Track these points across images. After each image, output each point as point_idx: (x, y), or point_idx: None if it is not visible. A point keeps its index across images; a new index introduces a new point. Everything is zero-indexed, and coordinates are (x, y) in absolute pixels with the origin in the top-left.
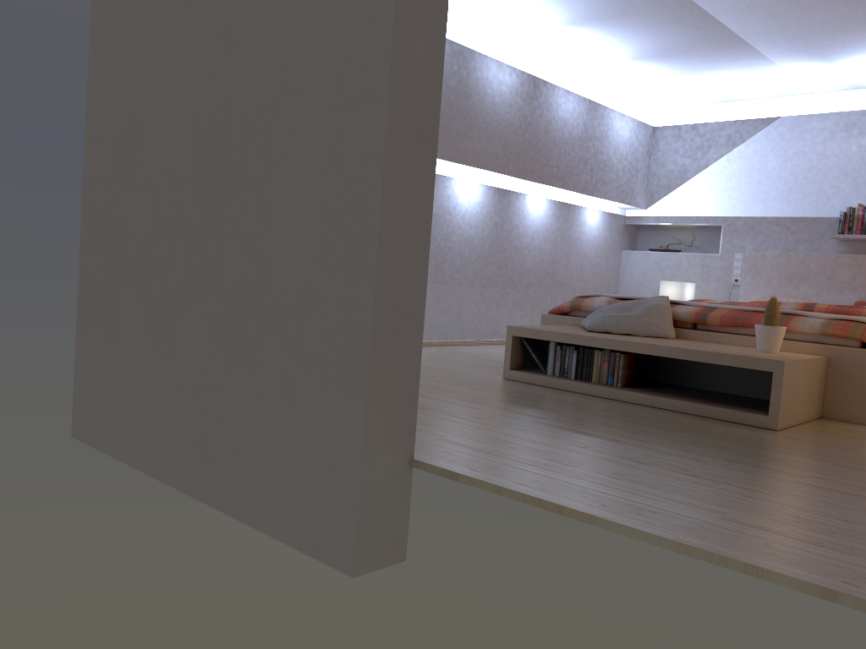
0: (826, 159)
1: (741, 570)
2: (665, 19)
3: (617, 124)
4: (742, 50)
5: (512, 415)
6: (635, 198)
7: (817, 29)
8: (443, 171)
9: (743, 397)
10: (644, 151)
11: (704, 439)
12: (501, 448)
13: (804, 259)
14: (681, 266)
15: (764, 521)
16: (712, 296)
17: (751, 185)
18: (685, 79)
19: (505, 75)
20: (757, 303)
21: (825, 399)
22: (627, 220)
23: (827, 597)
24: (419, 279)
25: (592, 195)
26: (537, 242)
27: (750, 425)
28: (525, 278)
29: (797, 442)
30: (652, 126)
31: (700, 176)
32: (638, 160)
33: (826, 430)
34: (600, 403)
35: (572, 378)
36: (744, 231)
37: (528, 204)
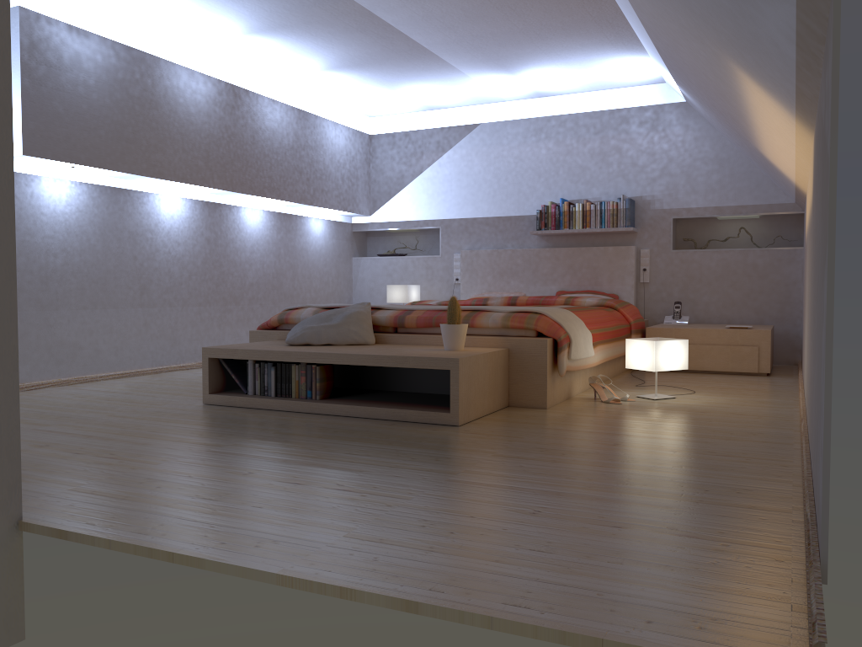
0: (522, 162)
1: (337, 595)
2: (350, 29)
3: (331, 133)
4: (431, 60)
5: (185, 447)
6: (358, 205)
7: (490, 41)
8: (138, 186)
9: (439, 395)
10: (362, 159)
11: (380, 446)
12: (144, 490)
13: (512, 255)
14: (407, 269)
15: (388, 532)
16: (438, 296)
17: (462, 188)
18: (388, 88)
19: (199, 84)
20: (469, 300)
21: (510, 388)
22: (355, 228)
23: (411, 610)
24: (5, 314)
25: (311, 204)
26: (258, 255)
27: (436, 423)
28: (248, 293)
29: (472, 436)
30: (368, 134)
31: (416, 181)
32: (358, 168)
33: (506, 419)
34: (294, 419)
35: (273, 395)
36: (460, 232)
37: (243, 216)
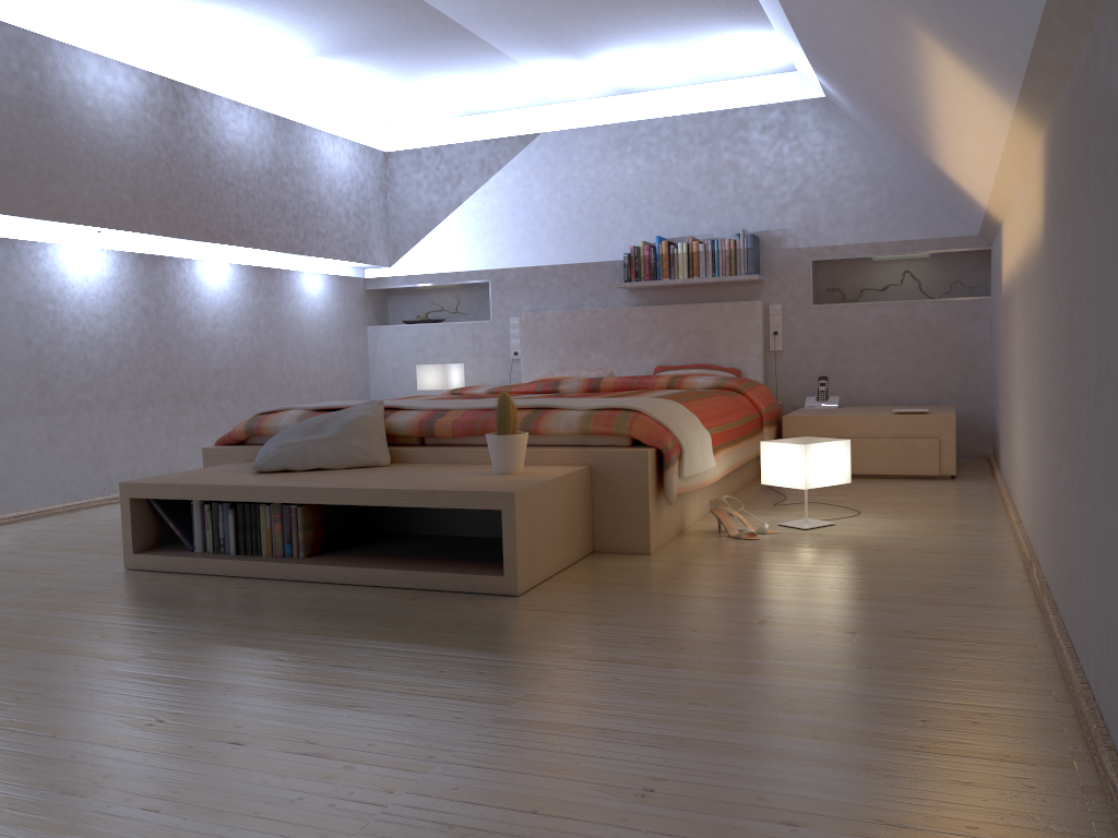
0: (601, 186)
1: None
2: None
3: (328, 150)
4: (464, 40)
5: (67, 664)
6: (372, 252)
7: (549, 11)
8: (29, 233)
9: (489, 540)
10: (375, 187)
11: (391, 646)
12: None
13: (592, 318)
14: (446, 341)
15: None
16: (490, 377)
17: (518, 225)
18: (406, 83)
19: (118, 78)
20: (533, 385)
21: (595, 525)
22: (369, 284)
23: None
24: None
25: (302, 254)
26: (225, 329)
27: (484, 592)
28: (213, 385)
29: (538, 615)
30: (383, 151)
31: (454, 216)
32: (369, 200)
33: (590, 578)
34: (262, 594)
35: (233, 553)
36: (517, 288)
37: (200, 274)
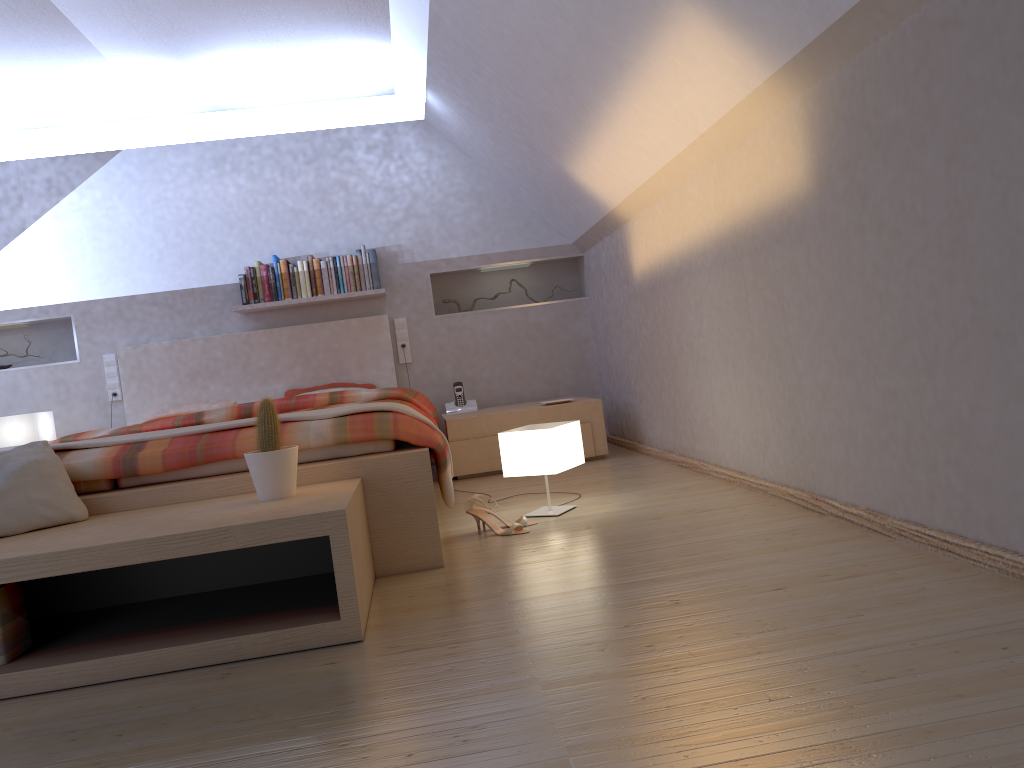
0: (200, 206)
1: None
2: None
3: None
4: (52, 26)
5: None
6: None
7: None
8: None
9: (252, 588)
10: None
11: (285, 744)
12: None
13: (207, 347)
14: (19, 389)
15: None
16: (83, 425)
17: (103, 251)
18: None
19: None
20: (170, 420)
21: (375, 545)
22: None
23: None
24: None
25: None
26: None
27: (311, 647)
28: None
29: (424, 655)
30: None
31: (17, 244)
32: None
33: (418, 602)
34: None
35: None
36: (109, 321)
37: None
